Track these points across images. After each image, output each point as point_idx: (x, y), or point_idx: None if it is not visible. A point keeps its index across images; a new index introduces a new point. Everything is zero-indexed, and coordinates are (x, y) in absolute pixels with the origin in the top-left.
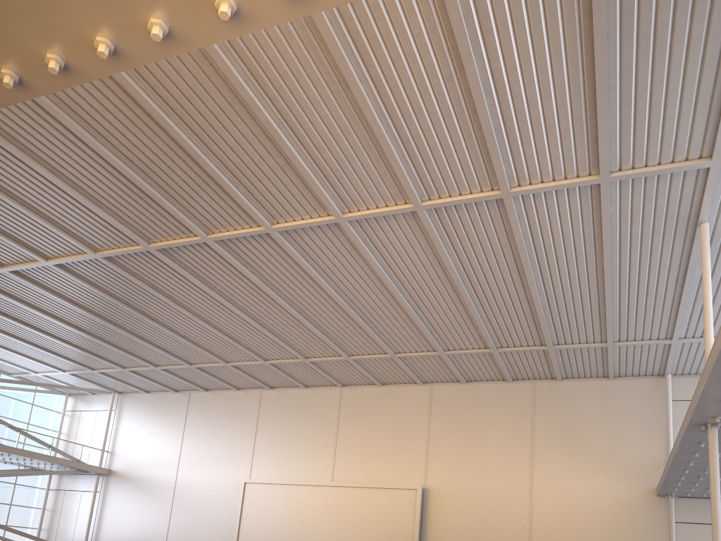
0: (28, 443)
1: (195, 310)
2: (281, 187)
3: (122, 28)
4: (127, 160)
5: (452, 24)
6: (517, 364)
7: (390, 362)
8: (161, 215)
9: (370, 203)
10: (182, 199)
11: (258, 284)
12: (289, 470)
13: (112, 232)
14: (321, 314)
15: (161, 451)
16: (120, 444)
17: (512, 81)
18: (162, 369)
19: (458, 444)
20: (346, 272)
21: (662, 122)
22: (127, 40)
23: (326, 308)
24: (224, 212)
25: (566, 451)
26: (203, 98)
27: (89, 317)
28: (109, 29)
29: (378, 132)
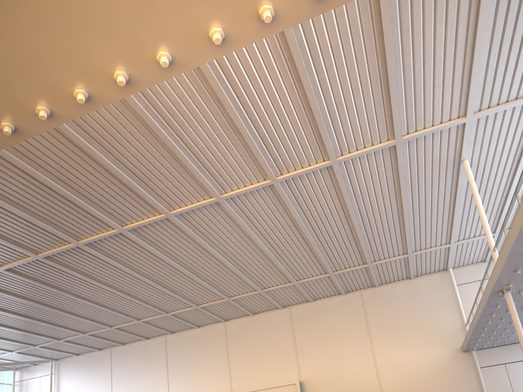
0: None
1: (114, 284)
2: (176, 182)
3: (137, 62)
4: (60, 182)
5: (292, 52)
6: (347, 281)
7: (259, 296)
8: (87, 218)
9: (239, 184)
10: (103, 204)
11: (161, 257)
12: (197, 390)
13: (49, 237)
14: (207, 270)
15: None
16: None
17: (333, 84)
18: (89, 334)
19: (317, 345)
20: (224, 236)
21: (432, 98)
22: (139, 70)
23: (211, 265)
24: (134, 208)
25: (394, 334)
26: (117, 128)
27: (32, 305)
28: (126, 64)
29: (244, 133)
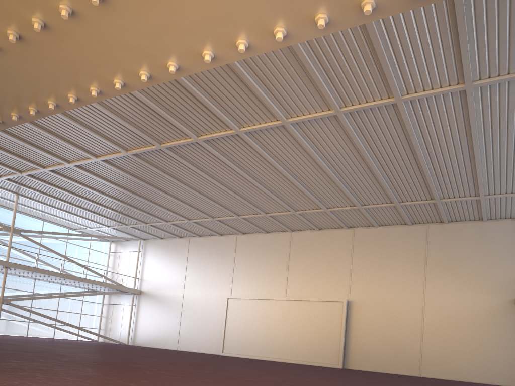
0: (89, 274)
1: (191, 185)
2: (245, 104)
3: (154, 67)
4: (145, 94)
5: None
6: (414, 213)
7: (324, 214)
8: (168, 126)
9: (304, 111)
10: (181, 115)
11: (232, 167)
12: (256, 290)
13: (137, 138)
14: (275, 184)
15: (172, 278)
16: (146, 273)
17: (398, 27)
18: (171, 223)
19: (372, 270)
20: (290, 156)
21: (509, 46)
22: (156, 72)
23: (278, 180)
24: (208, 122)
25: (449, 273)
26: None
27: (124, 192)
28: (147, 67)
29: (308, 66)
